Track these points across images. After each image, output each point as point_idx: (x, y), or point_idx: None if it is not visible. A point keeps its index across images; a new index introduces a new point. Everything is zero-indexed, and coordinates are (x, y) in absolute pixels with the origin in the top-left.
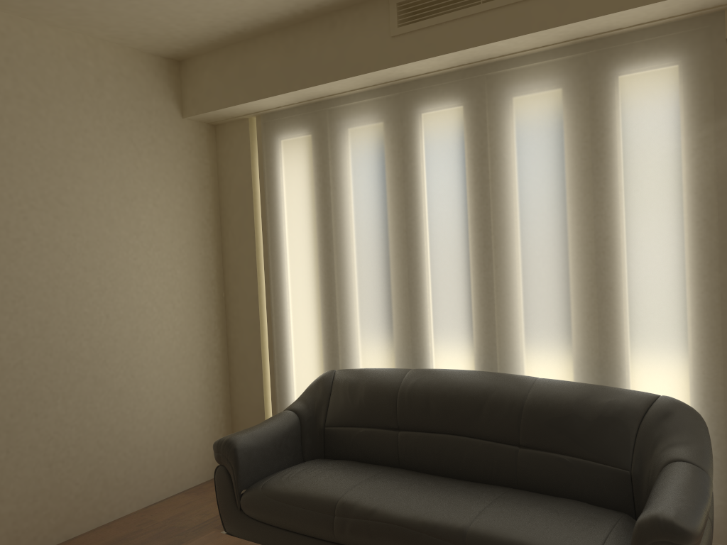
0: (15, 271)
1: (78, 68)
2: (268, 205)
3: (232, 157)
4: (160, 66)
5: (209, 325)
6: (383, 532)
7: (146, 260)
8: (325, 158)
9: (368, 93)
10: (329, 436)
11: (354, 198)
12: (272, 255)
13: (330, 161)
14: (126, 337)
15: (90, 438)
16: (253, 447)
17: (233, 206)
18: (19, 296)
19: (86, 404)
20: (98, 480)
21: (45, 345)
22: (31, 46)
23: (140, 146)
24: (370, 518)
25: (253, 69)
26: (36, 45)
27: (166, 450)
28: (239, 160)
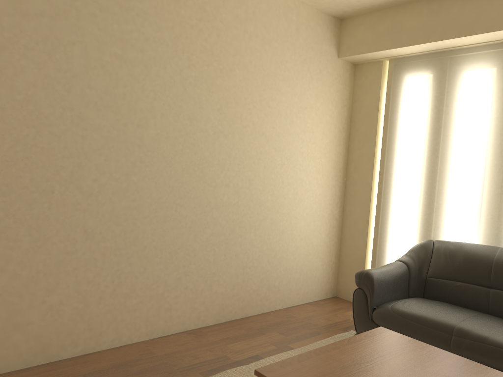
0: (241, 145)
1: (287, 20)
2: (390, 121)
3: (365, 87)
4: (330, 22)
5: (334, 198)
6: (495, 353)
7: (306, 149)
8: (443, 91)
9: (488, 46)
10: (430, 284)
11: (464, 121)
12: (388, 156)
13: (447, 94)
14: (290, 197)
15: (264, 257)
16: (382, 280)
17: (361, 120)
18: (241, 162)
19: (265, 235)
20: (265, 284)
21: (250, 194)
22: (266, 5)
23: (313, 74)
24: (484, 342)
25: (400, 26)
26: (268, 4)
27: (301, 274)
28: (371, 89)
